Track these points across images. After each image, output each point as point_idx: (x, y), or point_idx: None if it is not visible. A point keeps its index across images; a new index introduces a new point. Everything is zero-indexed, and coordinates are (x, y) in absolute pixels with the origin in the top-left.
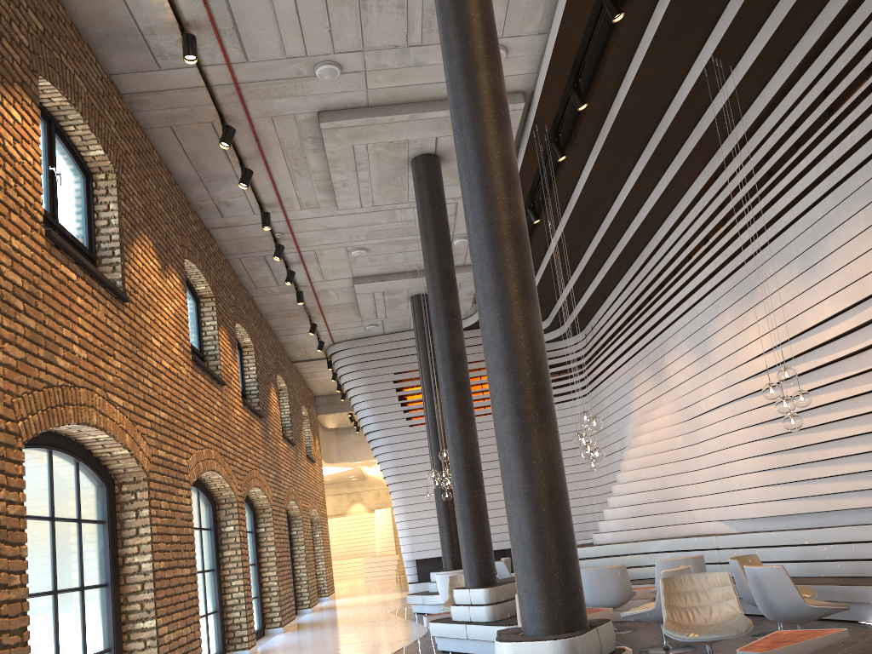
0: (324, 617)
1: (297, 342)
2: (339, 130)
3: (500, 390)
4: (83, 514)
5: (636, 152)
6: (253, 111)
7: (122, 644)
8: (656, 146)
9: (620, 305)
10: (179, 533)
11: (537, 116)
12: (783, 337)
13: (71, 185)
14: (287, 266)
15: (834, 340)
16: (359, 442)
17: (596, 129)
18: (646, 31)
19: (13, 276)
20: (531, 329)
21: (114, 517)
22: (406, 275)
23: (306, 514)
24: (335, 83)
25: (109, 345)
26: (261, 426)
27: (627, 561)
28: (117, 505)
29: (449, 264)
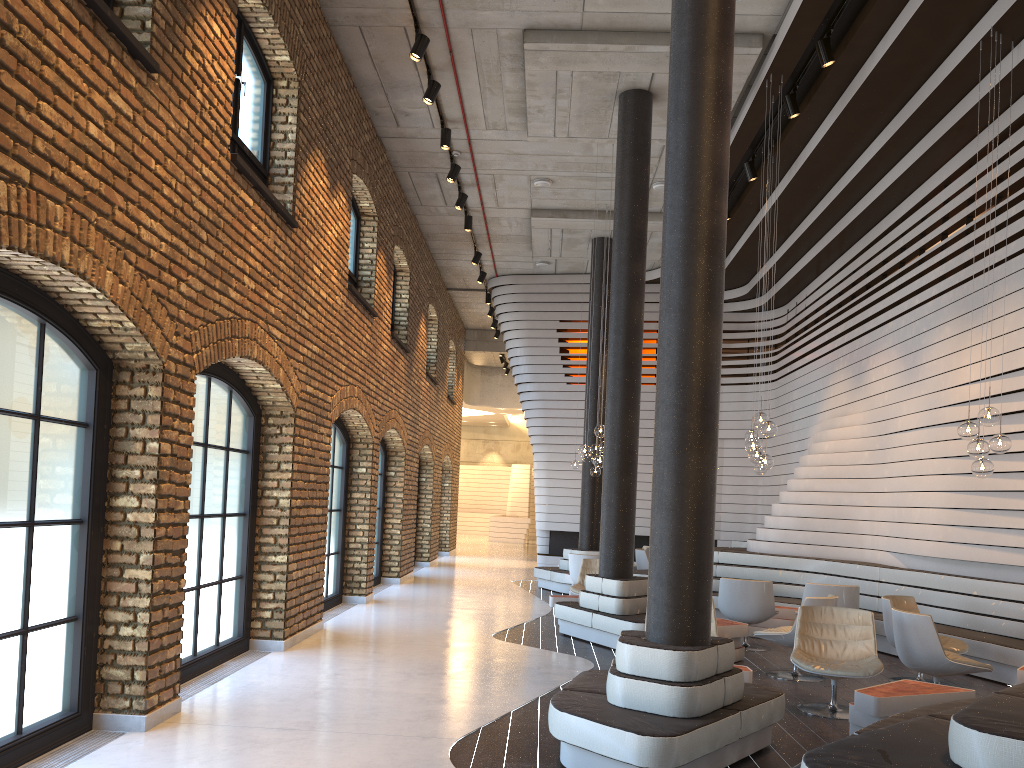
0: (443, 575)
1: (456, 269)
2: (544, 53)
3: (666, 402)
4: (231, 443)
5: (884, 118)
6: (452, 21)
7: (252, 573)
8: (908, 118)
9: (833, 286)
10: (316, 472)
11: (774, 64)
12: (1001, 369)
13: (252, 93)
14: (459, 188)
15: None
16: (507, 386)
17: (841, 87)
18: None
19: (200, 206)
20: (709, 346)
21: (258, 448)
22: (592, 215)
23: (439, 461)
24: (549, 2)
25: (274, 274)
26: (406, 362)
27: (778, 576)
28: (261, 436)
29: (641, 223)
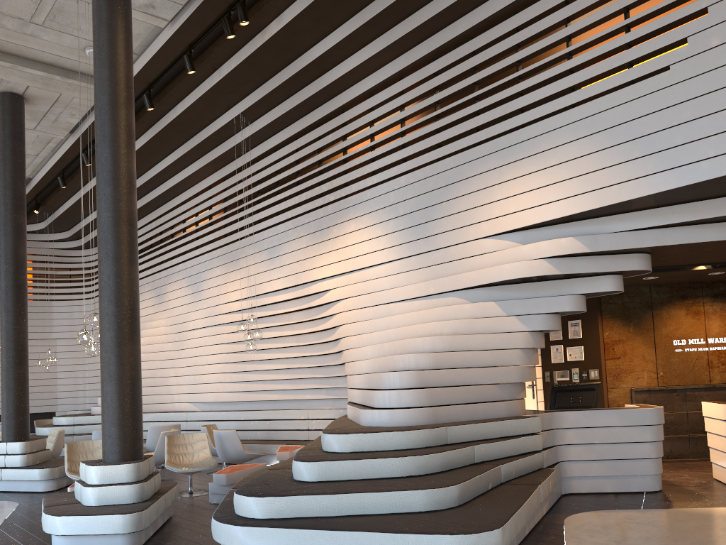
0: None
1: None
2: None
3: (110, 314)
4: None
5: (176, 144)
6: None
7: None
8: (192, 148)
9: None
10: None
11: None
12: (251, 294)
13: None
14: None
15: (278, 302)
16: None
17: (153, 122)
18: (205, 82)
19: None
20: (134, 281)
21: None
22: None
23: None
24: None
25: None
26: None
27: None
28: None
29: (22, 188)
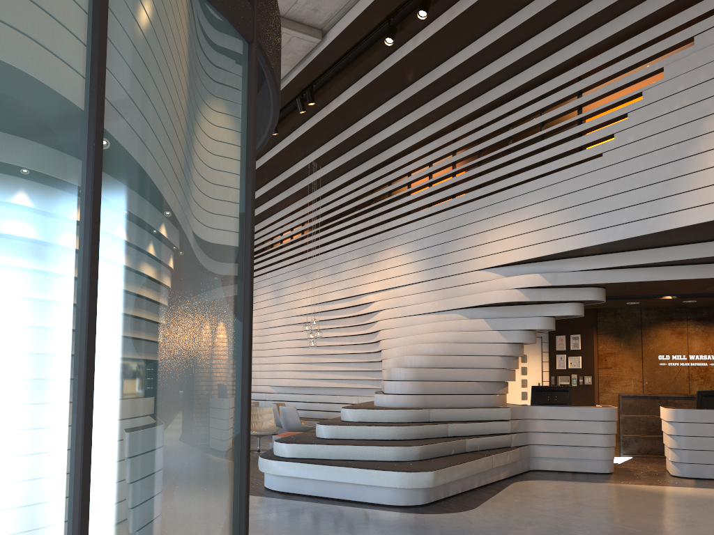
0: None
1: None
2: None
3: None
4: None
5: (267, 180)
6: None
7: None
8: (278, 184)
9: None
10: None
11: None
12: (317, 301)
13: None
14: None
15: (337, 309)
16: None
17: None
18: (286, 138)
19: None
20: None
21: None
22: None
23: None
24: None
25: None
26: None
27: None
28: None
29: None
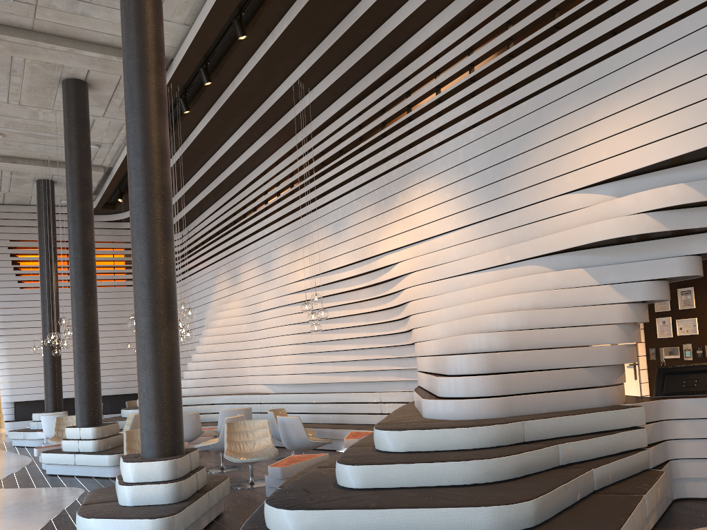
0: None
1: None
2: (2, 42)
3: (143, 298)
4: None
5: (240, 121)
6: None
7: None
8: (255, 122)
9: (212, 220)
10: None
11: (173, 78)
12: (318, 271)
13: None
14: None
15: (345, 279)
16: None
17: (214, 98)
18: (259, 49)
19: None
20: (168, 260)
21: None
22: (37, 162)
23: None
24: (6, 6)
25: None
26: None
27: (197, 409)
28: None
29: (88, 174)
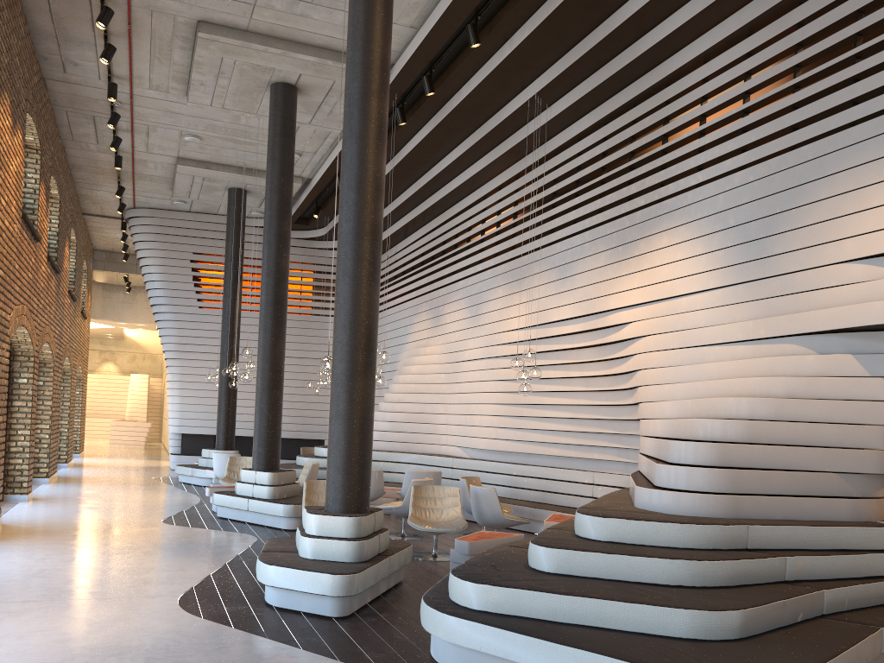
0: (86, 474)
1: (96, 198)
2: (214, 43)
3: (342, 343)
4: None
5: (462, 136)
6: (135, 1)
7: None
8: (479, 139)
9: (418, 247)
10: None
11: (392, 85)
12: (535, 322)
13: None
14: (115, 132)
15: (566, 334)
16: (128, 303)
17: (436, 109)
18: (493, 57)
19: None
20: (372, 305)
21: None
22: (231, 169)
23: (74, 371)
24: (224, 5)
25: None
26: (56, 282)
27: (380, 466)
28: None
29: (289, 191)
